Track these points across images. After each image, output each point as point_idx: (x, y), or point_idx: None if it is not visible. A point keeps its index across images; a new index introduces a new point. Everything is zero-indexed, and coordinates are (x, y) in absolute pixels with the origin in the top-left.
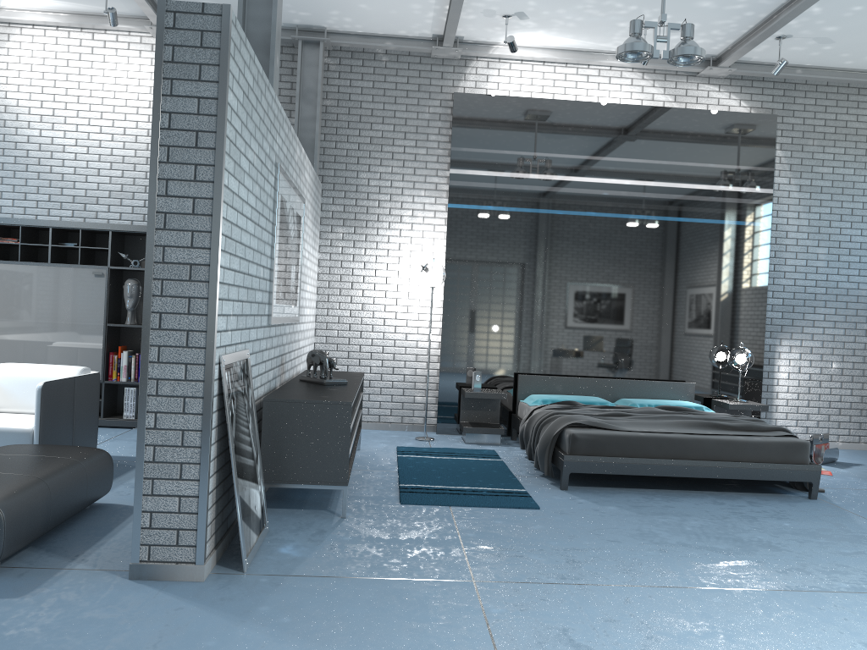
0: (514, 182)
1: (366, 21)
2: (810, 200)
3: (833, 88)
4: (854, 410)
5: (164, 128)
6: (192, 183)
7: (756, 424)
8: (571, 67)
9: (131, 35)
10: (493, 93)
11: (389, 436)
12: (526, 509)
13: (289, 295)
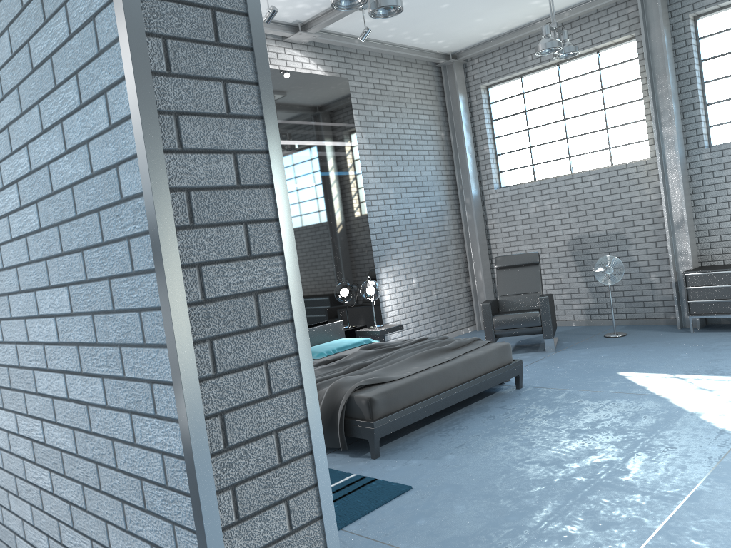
0: None
1: None
2: (377, 150)
3: (373, 58)
4: (431, 312)
5: None
6: (226, 120)
7: (463, 340)
8: None
9: None
10: None
11: None
12: (405, 495)
13: None
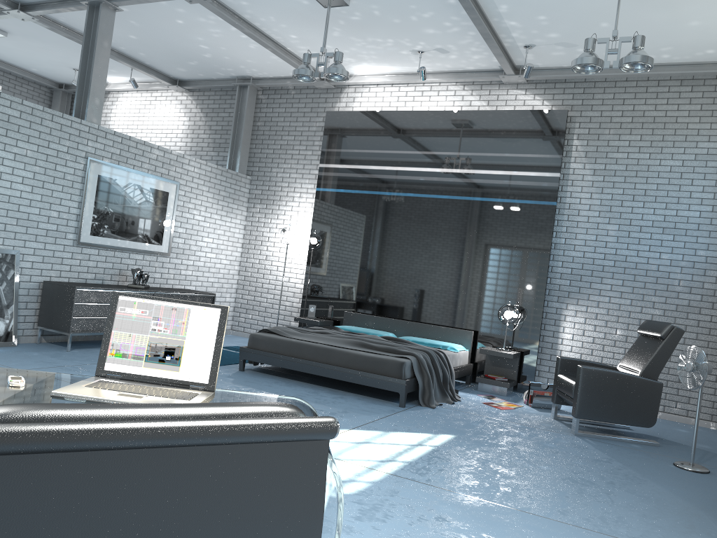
0: (359, 172)
1: (264, 70)
2: (603, 182)
3: (632, 82)
4: None
5: None
6: None
7: (394, 347)
8: (411, 86)
9: (168, 92)
10: (356, 109)
11: None
12: None
13: (132, 235)
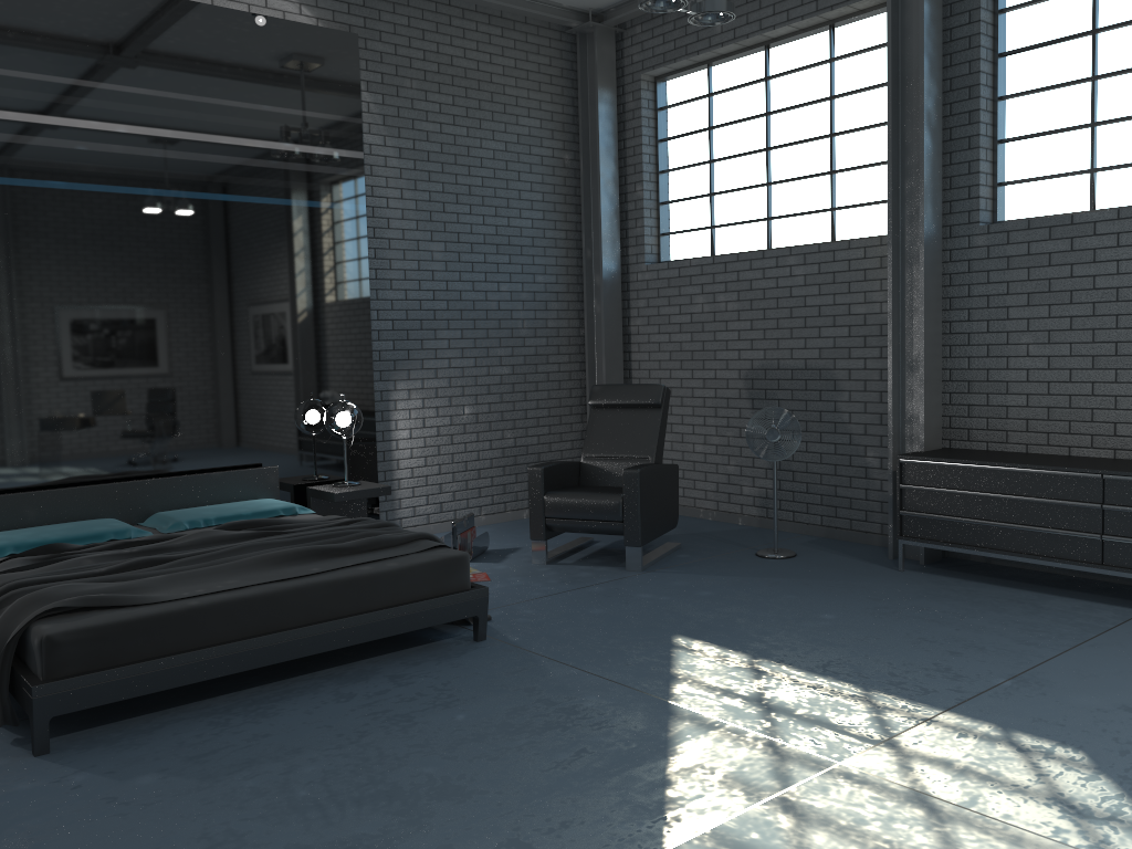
0: None
1: None
2: (416, 171)
3: (431, 4)
4: (496, 468)
5: None
6: None
7: (386, 536)
8: None
9: None
10: None
11: None
12: None
13: None
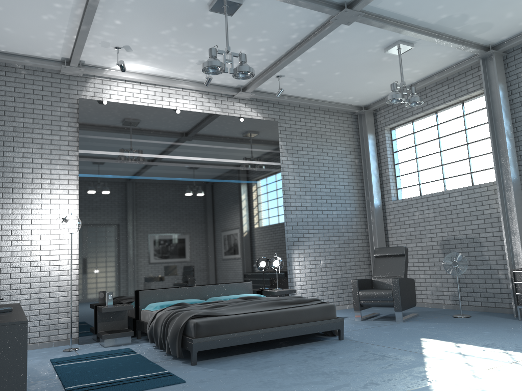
0: (126, 159)
1: (9, 42)
2: (299, 169)
3: (302, 108)
4: (334, 286)
5: None
6: None
7: (302, 298)
8: (158, 87)
9: None
10: (107, 100)
11: (40, 353)
12: (176, 385)
13: None
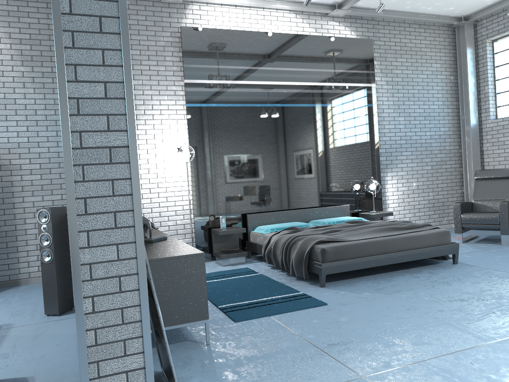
0: (228, 87)
1: None
2: (393, 89)
3: (397, 23)
4: (426, 208)
5: (65, 13)
6: (101, 67)
7: (415, 224)
8: (253, 9)
9: None
10: (205, 27)
11: None
12: (320, 307)
13: None
